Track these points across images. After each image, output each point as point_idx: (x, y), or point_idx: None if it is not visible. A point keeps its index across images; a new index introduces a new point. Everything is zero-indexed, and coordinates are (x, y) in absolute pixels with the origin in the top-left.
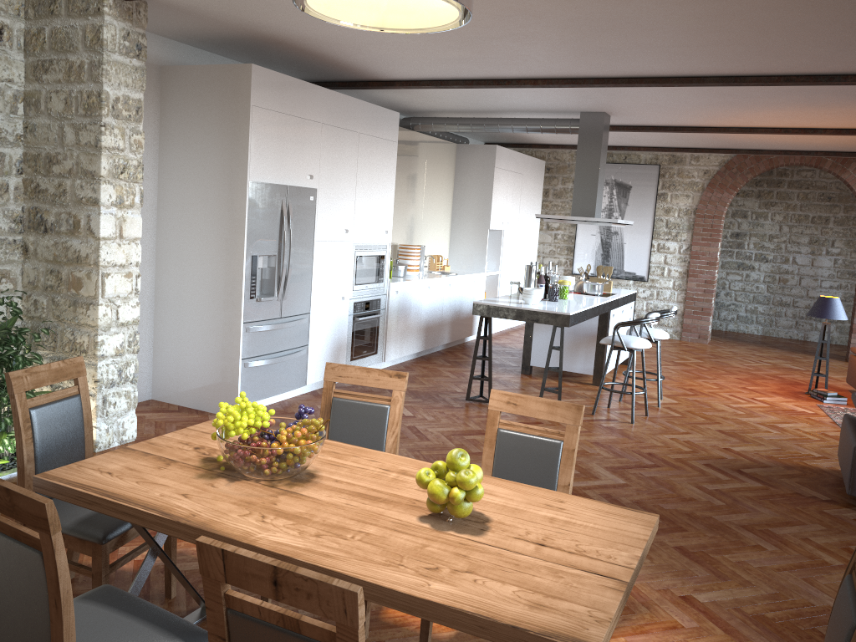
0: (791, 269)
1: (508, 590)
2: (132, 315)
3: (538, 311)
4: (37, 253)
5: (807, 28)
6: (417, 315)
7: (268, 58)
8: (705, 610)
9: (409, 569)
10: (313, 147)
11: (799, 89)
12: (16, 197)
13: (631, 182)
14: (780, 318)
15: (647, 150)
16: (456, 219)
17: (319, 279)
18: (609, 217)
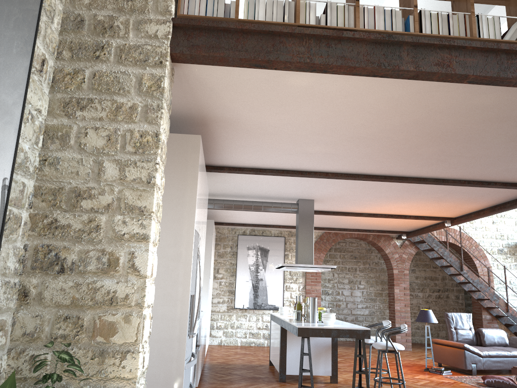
0: (341, 298)
1: None
2: (147, 361)
3: (347, 329)
4: (43, 298)
5: None
6: (202, 344)
7: None
8: None
9: None
10: (201, 207)
11: (453, 189)
12: (24, 233)
13: (269, 247)
14: None
15: (284, 227)
16: None
17: (195, 316)
18: (257, 269)
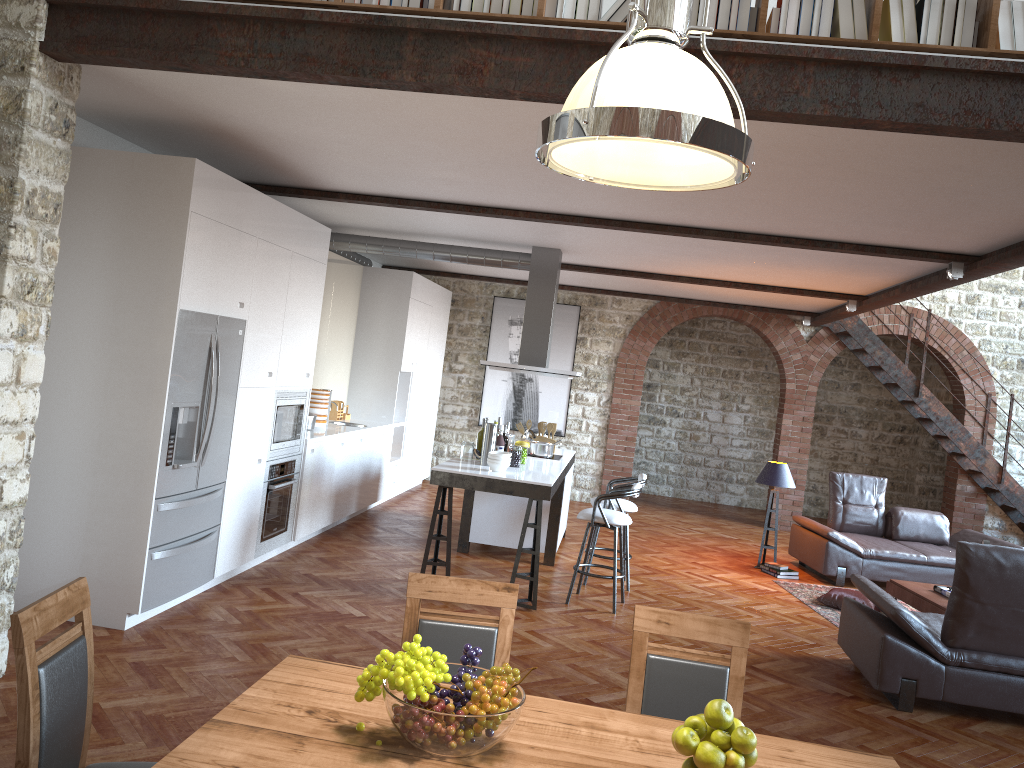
0: (702, 425)
1: None
2: (19, 493)
3: (513, 481)
4: None
5: (846, 199)
6: (329, 479)
7: (189, 148)
8: None
9: None
10: (247, 267)
11: (785, 249)
12: None
13: None
14: (691, 478)
15: (571, 289)
16: (358, 357)
17: (239, 437)
18: None
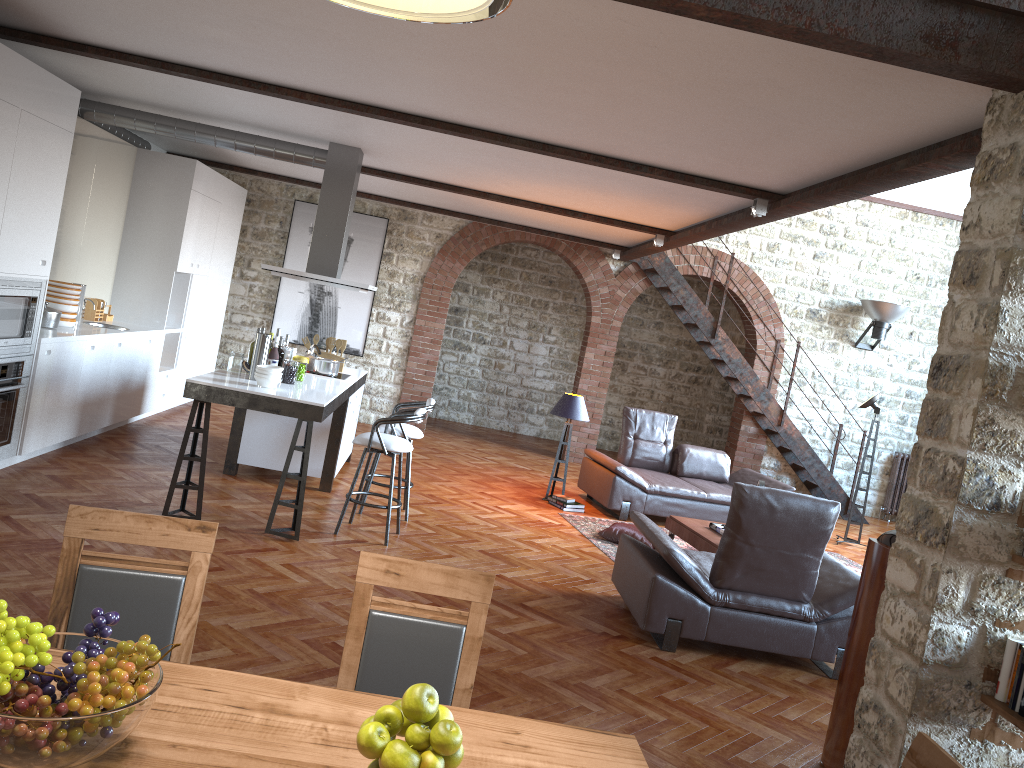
0: (508, 354)
1: None
2: None
3: (281, 399)
4: None
5: (658, 112)
6: (73, 386)
7: None
8: None
9: None
10: None
11: (595, 170)
12: None
13: (353, 234)
14: (493, 406)
15: (379, 199)
16: (127, 251)
17: None
18: None
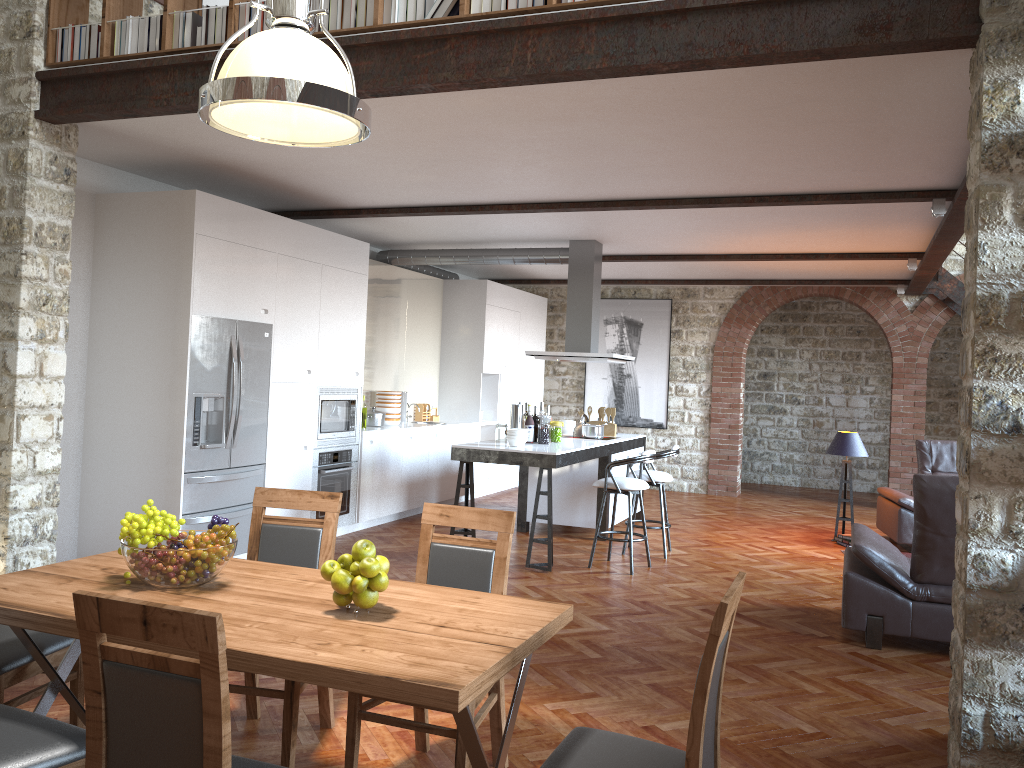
0: (825, 411)
1: (393, 655)
2: (52, 463)
3: (522, 452)
4: None
5: (756, 147)
6: (397, 469)
7: (219, 185)
8: (666, 737)
9: (300, 645)
10: (268, 279)
11: (779, 210)
12: None
13: (642, 319)
14: (818, 466)
15: (655, 282)
16: (445, 363)
17: (277, 425)
18: None
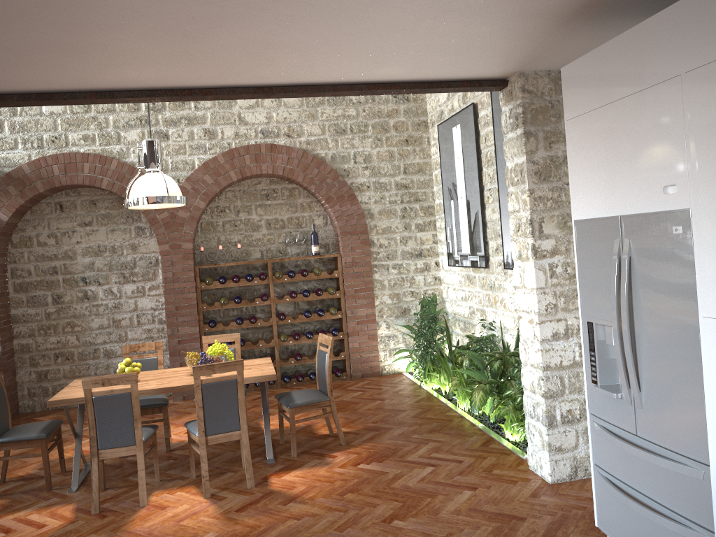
0: None
1: None
2: (536, 359)
3: None
4: None
5: None
6: None
7: None
8: None
9: None
10: (670, 130)
11: None
12: None
13: None
14: None
15: None
16: None
17: None
18: None
